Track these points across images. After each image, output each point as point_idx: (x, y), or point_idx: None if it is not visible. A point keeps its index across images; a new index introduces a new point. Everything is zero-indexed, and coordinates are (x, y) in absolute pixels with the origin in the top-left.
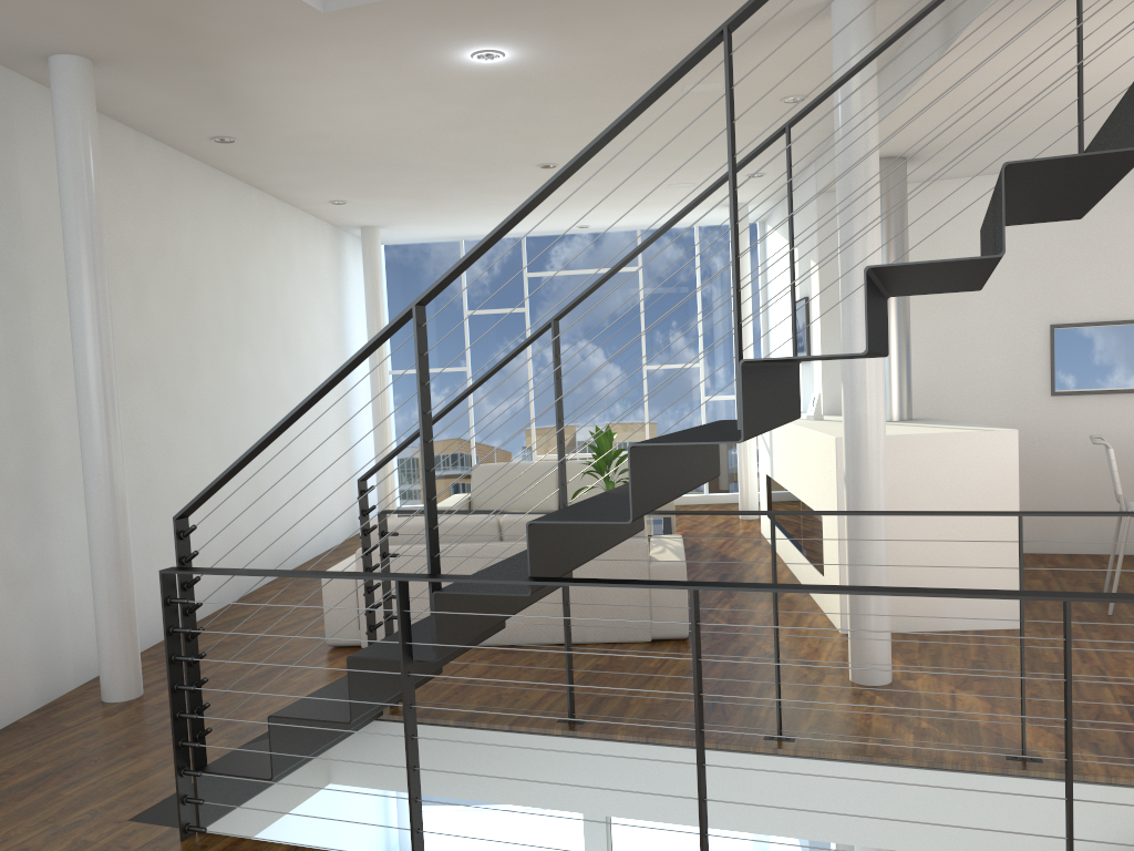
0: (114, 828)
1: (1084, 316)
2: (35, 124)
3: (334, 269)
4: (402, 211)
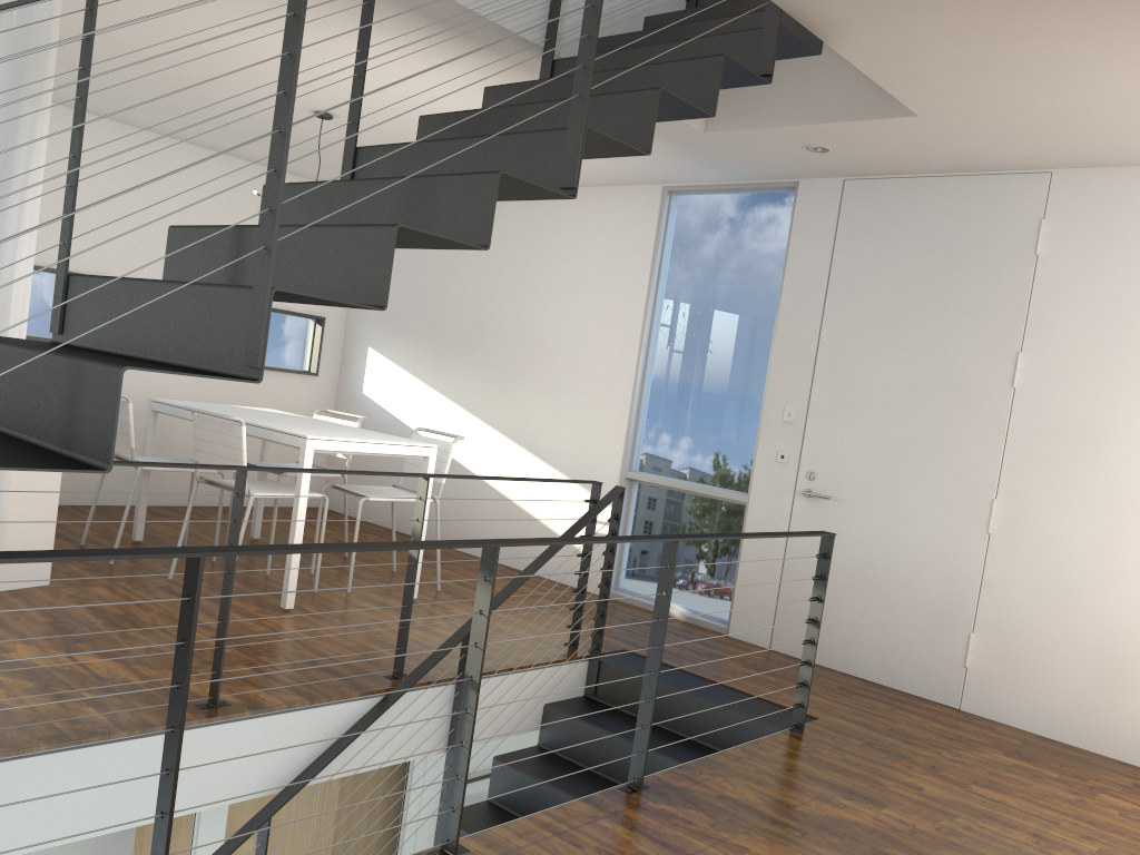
0: None
1: (40, 259)
2: None
3: None
4: None
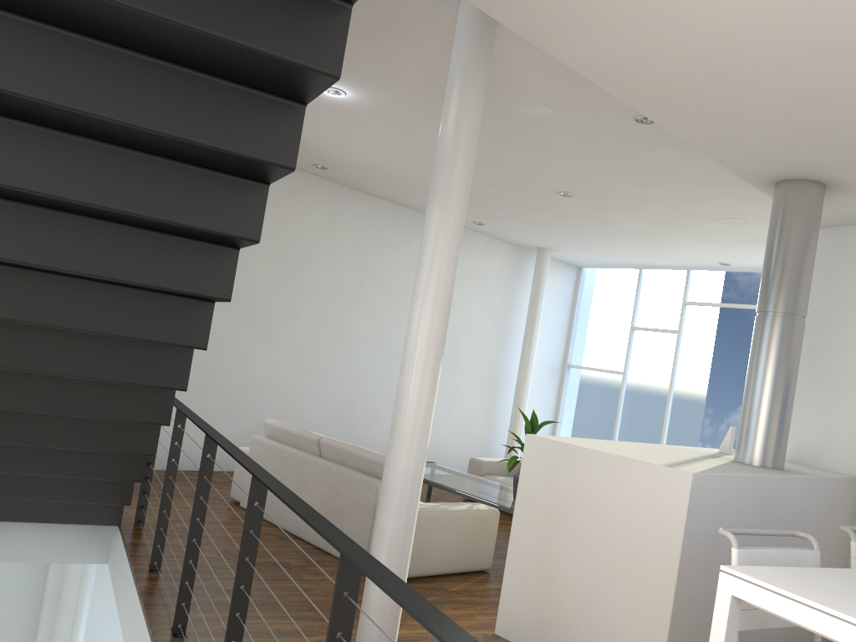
0: None
1: None
2: None
3: (508, 276)
4: (538, 234)
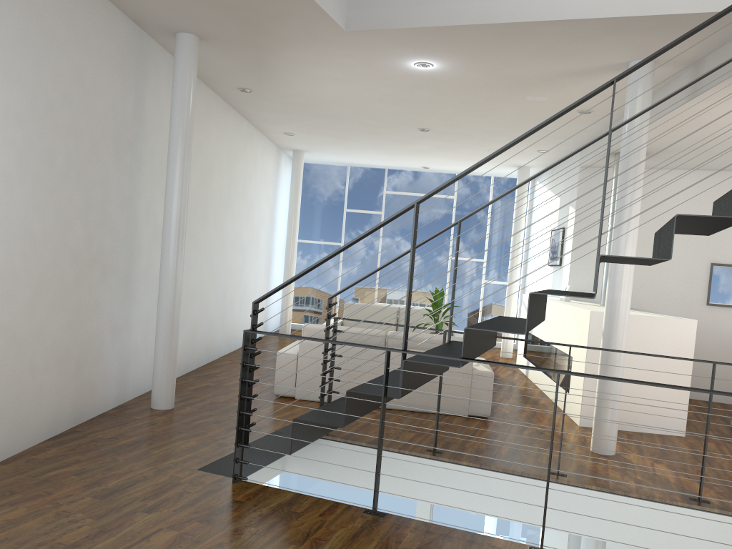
0: (191, 472)
1: (731, 260)
2: (157, 69)
3: (275, 173)
4: (323, 144)
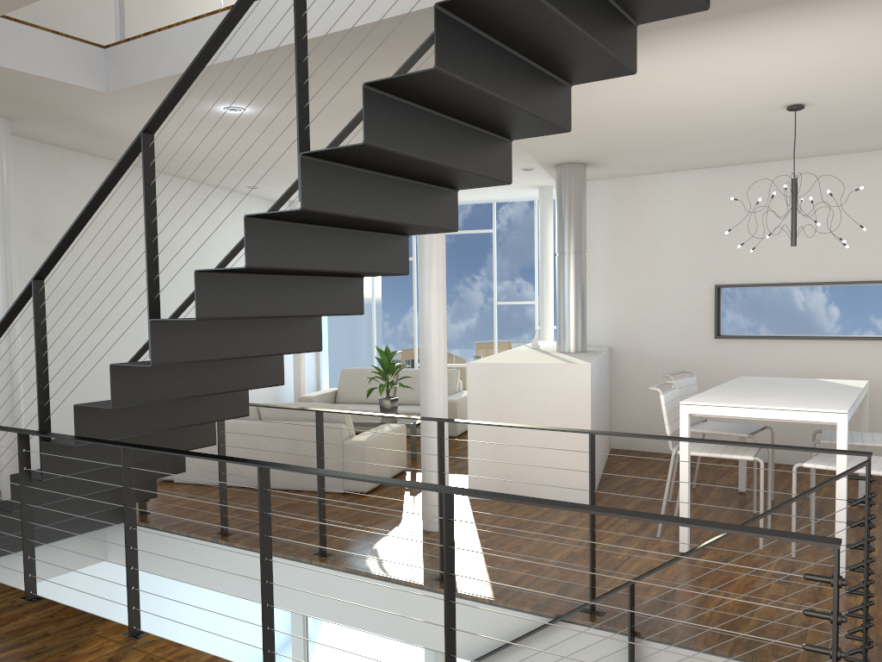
0: None
1: (739, 279)
2: None
3: None
4: None
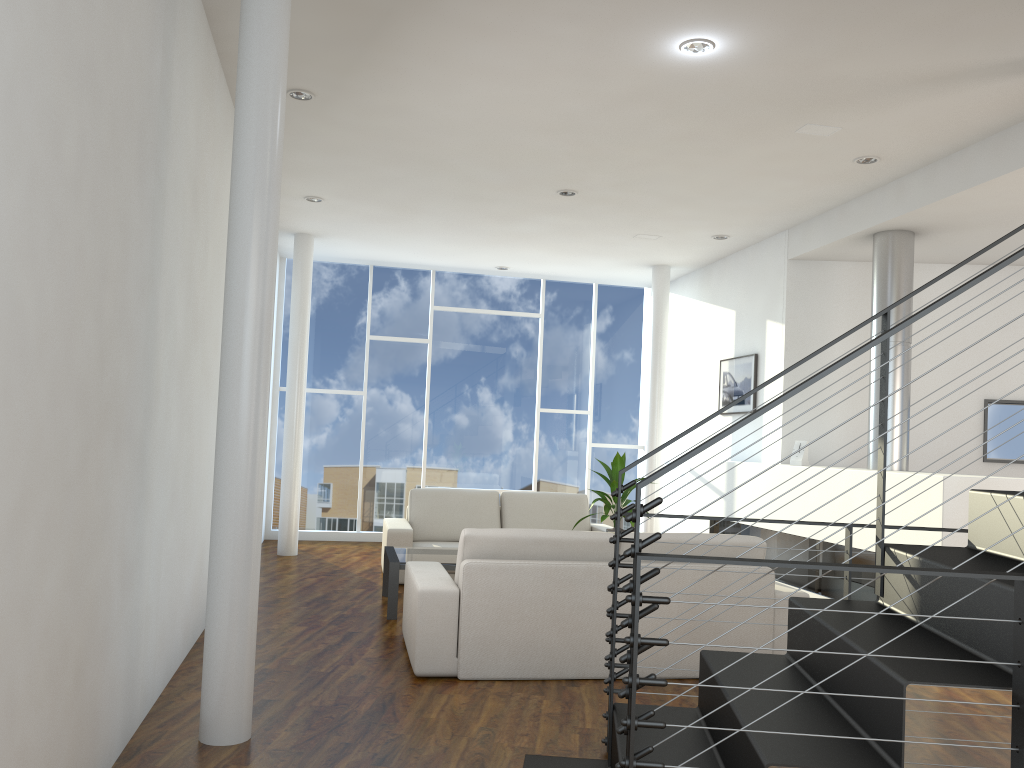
0: None
1: (1012, 394)
2: (185, 10)
3: None
4: (362, 221)
